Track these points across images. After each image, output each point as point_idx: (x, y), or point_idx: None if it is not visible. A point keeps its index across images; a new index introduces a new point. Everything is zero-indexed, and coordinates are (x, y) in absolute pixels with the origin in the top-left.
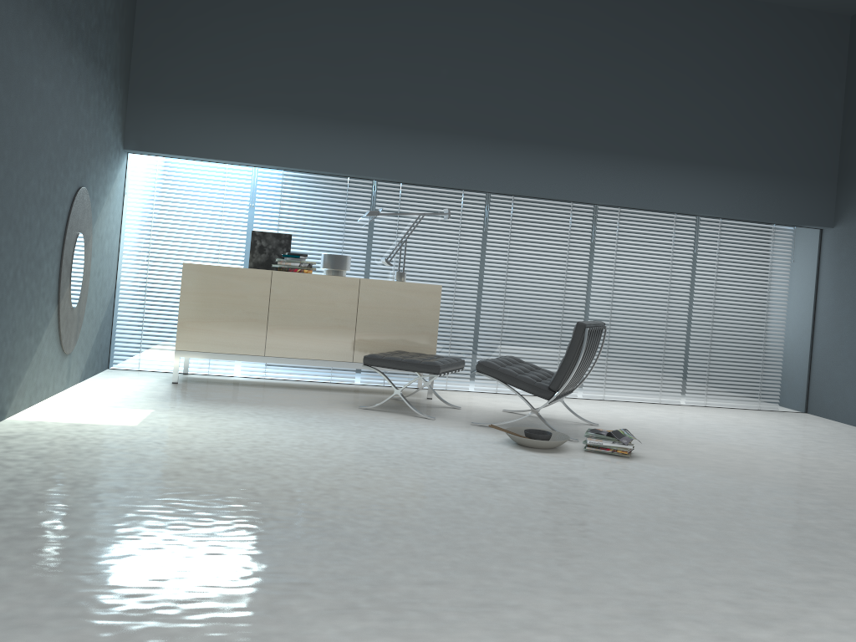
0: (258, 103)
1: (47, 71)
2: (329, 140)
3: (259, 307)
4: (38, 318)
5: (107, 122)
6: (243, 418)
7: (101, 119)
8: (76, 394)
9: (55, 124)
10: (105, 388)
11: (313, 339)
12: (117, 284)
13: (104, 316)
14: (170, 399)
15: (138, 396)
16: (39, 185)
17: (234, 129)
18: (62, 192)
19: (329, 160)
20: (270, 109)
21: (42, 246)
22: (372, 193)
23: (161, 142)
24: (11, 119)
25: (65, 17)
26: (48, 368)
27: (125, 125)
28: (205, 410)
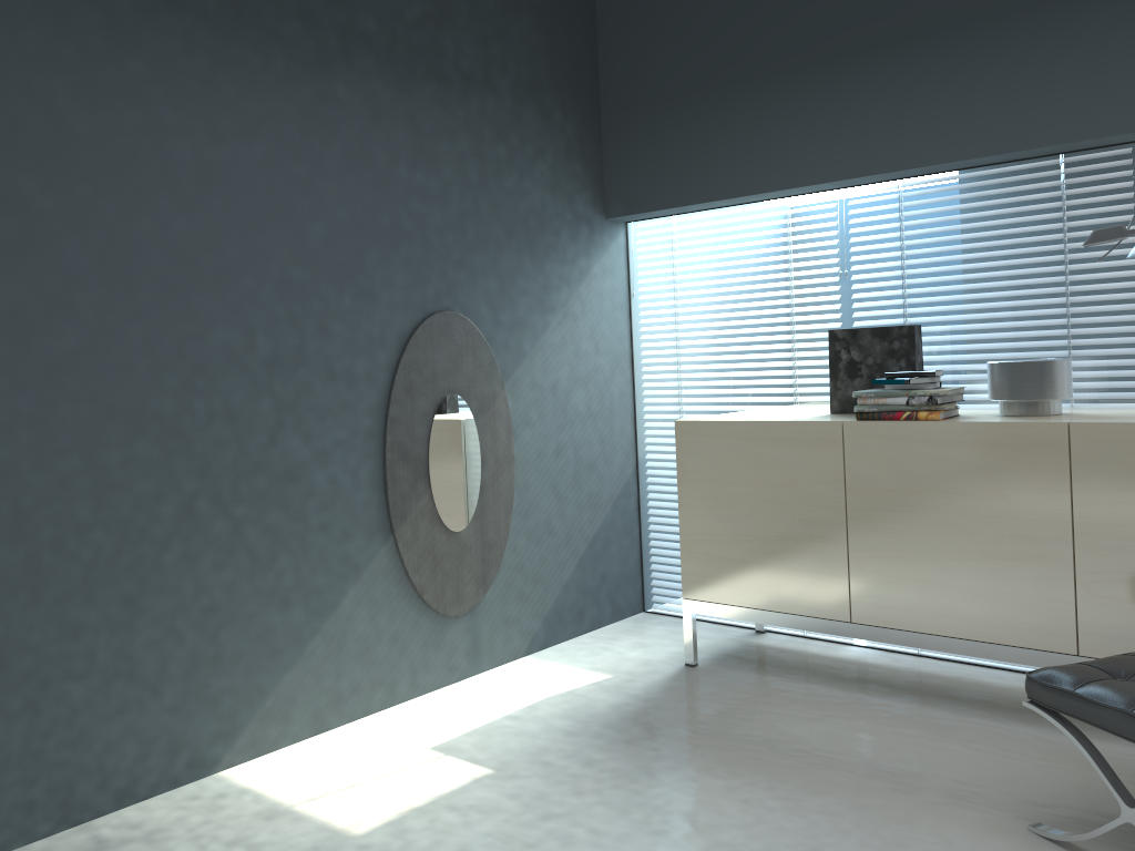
0: (811, 50)
1: (228, 126)
2: (980, 79)
3: (825, 507)
4: (314, 571)
5: (523, 181)
6: (625, 839)
7: (495, 180)
8: (461, 693)
9: (293, 217)
10: (539, 676)
11: (959, 588)
12: (638, 460)
13: (604, 522)
14: (594, 727)
15: (548, 711)
16: (251, 334)
17: (772, 122)
18: (357, 333)
19: (986, 125)
20: (836, 54)
21: (293, 441)
22: (1131, 179)
23: (657, 189)
24: (88, 234)
25: (285, 19)
26: (383, 652)
27: (603, 176)
28: (590, 787)
